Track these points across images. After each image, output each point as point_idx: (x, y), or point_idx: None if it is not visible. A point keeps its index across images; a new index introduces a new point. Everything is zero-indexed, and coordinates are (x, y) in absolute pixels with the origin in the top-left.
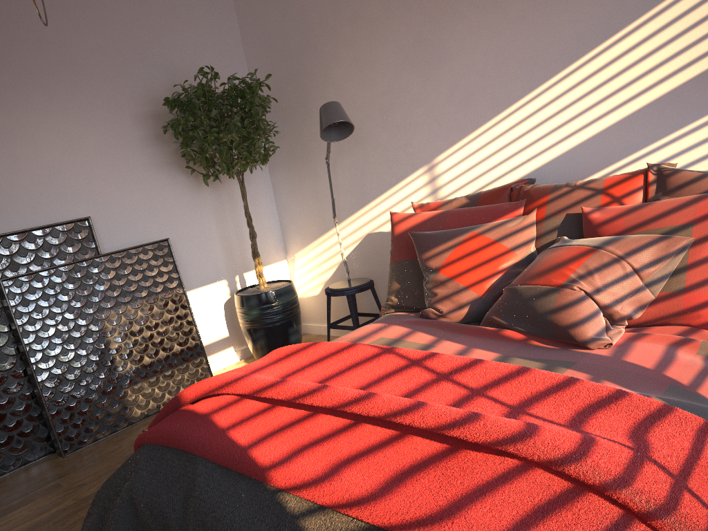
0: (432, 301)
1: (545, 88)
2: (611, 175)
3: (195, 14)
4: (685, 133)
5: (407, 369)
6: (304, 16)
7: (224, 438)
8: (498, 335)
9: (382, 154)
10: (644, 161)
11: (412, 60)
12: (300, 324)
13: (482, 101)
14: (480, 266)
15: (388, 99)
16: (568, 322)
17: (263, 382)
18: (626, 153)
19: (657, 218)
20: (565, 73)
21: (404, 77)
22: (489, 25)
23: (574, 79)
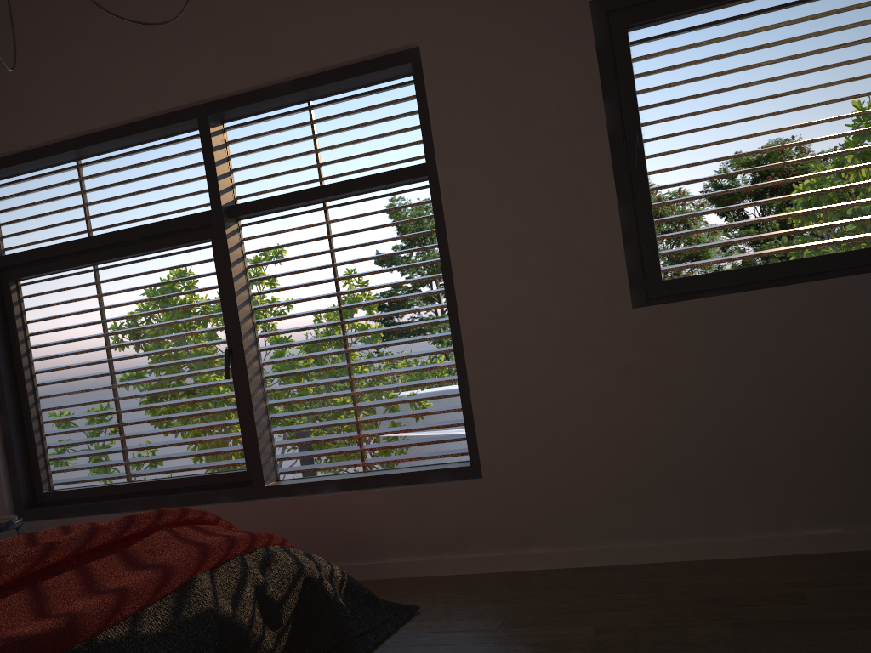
0: None
1: None
2: None
3: None
4: None
5: None
6: None
7: None
8: None
9: None
10: None
11: None
12: None
13: None
14: None
15: None
16: None
17: None
18: None
19: None
20: None
21: None
22: None
23: None
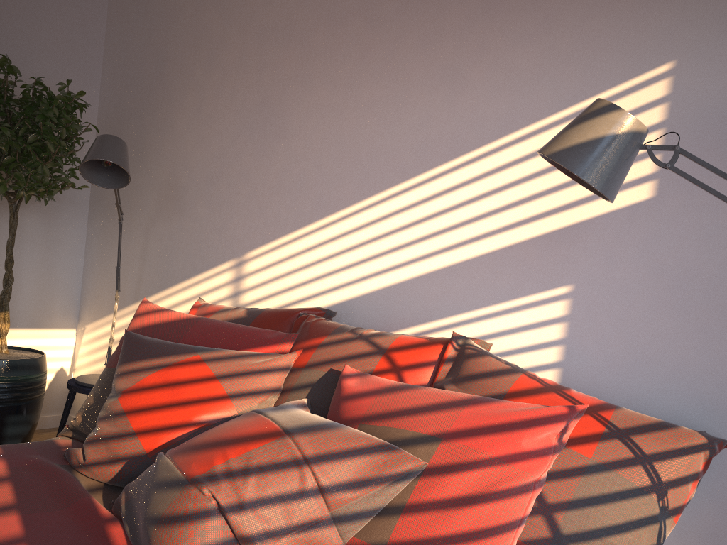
0: (88, 439)
1: (377, 200)
2: (423, 336)
3: (44, 7)
4: (517, 307)
5: None
6: (165, 46)
7: None
8: (101, 530)
9: (197, 231)
10: (464, 330)
11: (252, 126)
12: (31, 414)
13: (309, 197)
14: (171, 407)
15: (219, 166)
16: None
17: None
18: (445, 312)
19: (408, 412)
20: (401, 188)
21: (239, 145)
22: (337, 107)
23: (410, 198)
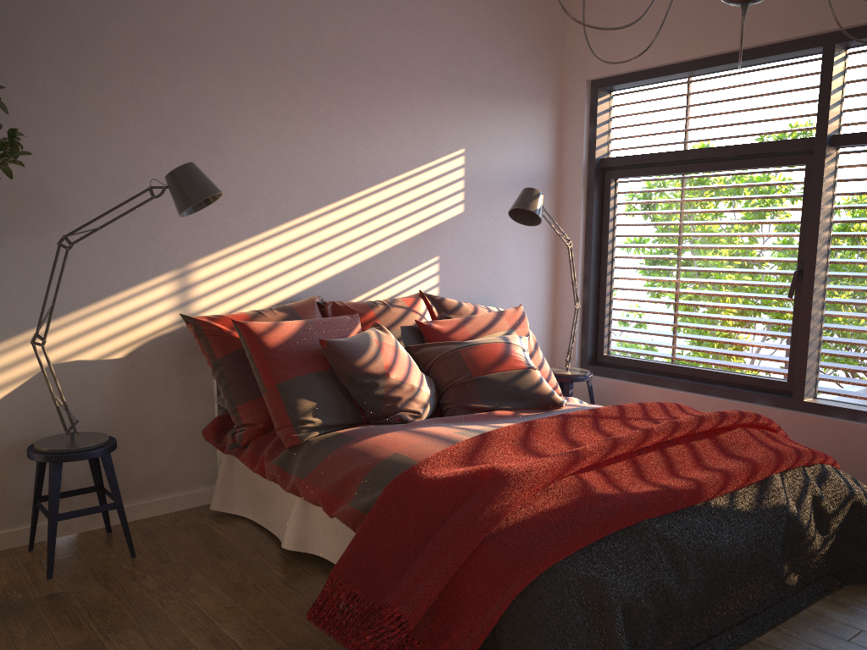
0: (399, 405)
1: (323, 212)
2: (369, 299)
3: None
4: (416, 271)
5: (599, 421)
6: None
7: (642, 494)
8: (495, 416)
9: (101, 246)
10: (392, 290)
11: (172, 135)
12: None
13: (259, 209)
14: (410, 368)
15: (126, 172)
16: (549, 391)
17: (604, 445)
18: (380, 281)
19: (490, 326)
20: (340, 203)
21: (156, 152)
22: (276, 135)
23: (348, 210)
